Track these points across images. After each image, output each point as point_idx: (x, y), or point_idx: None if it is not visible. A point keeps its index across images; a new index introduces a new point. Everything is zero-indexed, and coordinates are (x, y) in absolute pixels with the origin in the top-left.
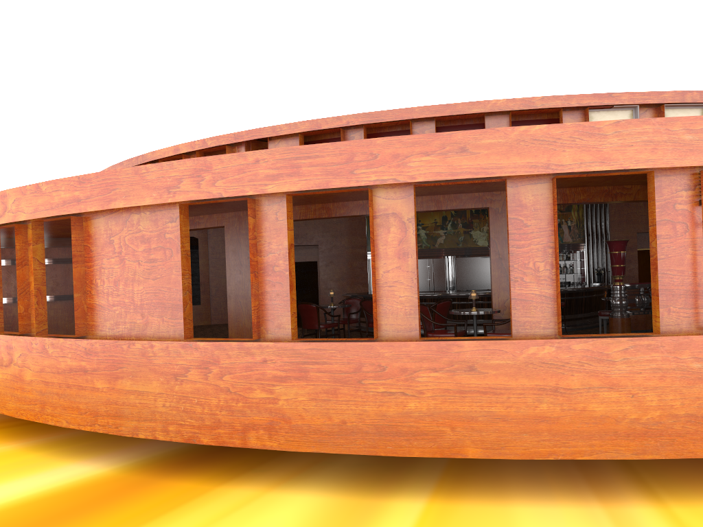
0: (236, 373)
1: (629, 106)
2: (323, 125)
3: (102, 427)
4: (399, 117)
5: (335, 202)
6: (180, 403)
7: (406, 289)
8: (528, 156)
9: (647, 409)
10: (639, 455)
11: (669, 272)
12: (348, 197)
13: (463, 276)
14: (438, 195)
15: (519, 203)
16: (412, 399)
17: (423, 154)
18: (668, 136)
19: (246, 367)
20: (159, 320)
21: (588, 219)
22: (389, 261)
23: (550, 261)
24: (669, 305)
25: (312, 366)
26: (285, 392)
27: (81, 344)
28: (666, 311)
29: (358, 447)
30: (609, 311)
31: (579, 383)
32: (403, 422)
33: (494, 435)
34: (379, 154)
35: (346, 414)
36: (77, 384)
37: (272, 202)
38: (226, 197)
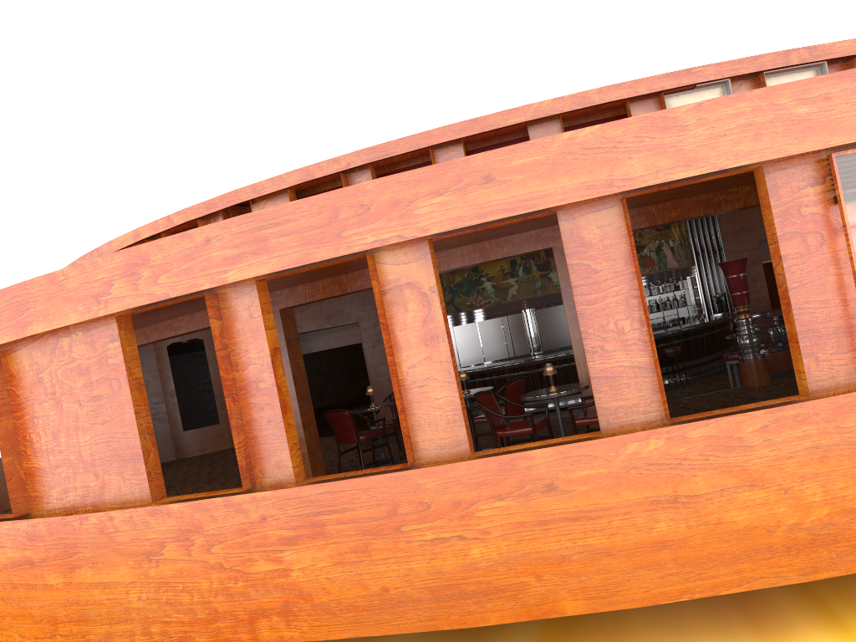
0: (228, 541)
1: (718, 82)
2: (316, 172)
3: (65, 637)
4: (415, 146)
5: (348, 272)
6: (161, 592)
7: (444, 387)
8: (580, 173)
9: (810, 507)
10: (809, 576)
11: (807, 306)
12: (361, 264)
13: (549, 331)
14: (482, 242)
15: (580, 241)
16: (474, 544)
17: (433, 194)
18: (774, 113)
19: (239, 531)
20: (119, 478)
21: (694, 235)
22: (414, 352)
23: (638, 316)
24: (816, 352)
25: (328, 517)
26: (299, 559)
27: (20, 526)
28: (814, 362)
29: (410, 622)
30: (738, 352)
31: (707, 485)
32: (467, 578)
33: (598, 578)
34: (372, 204)
35: (386, 577)
36: (24, 583)
37: (241, 294)
38: (178, 296)
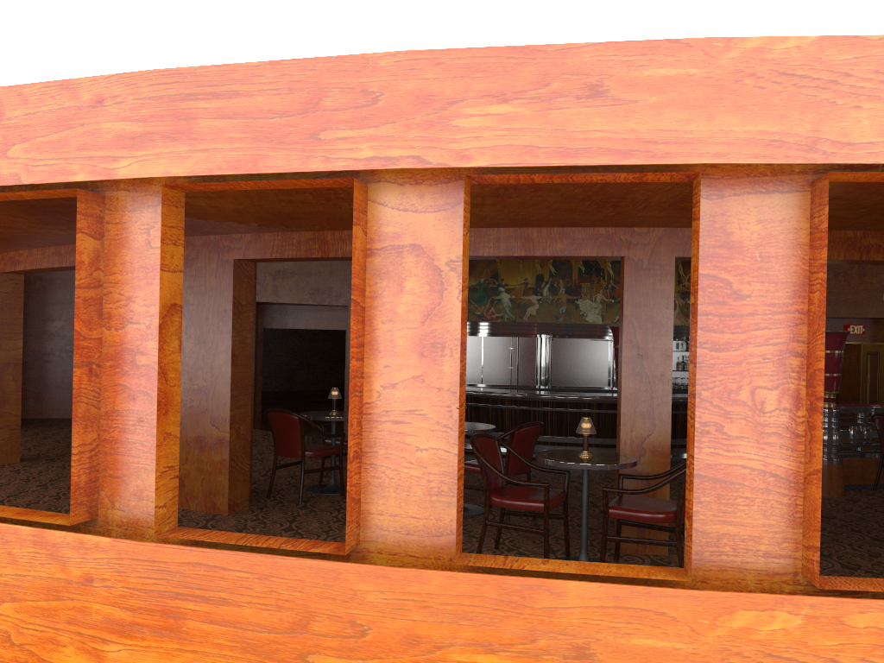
0: (26, 601)
1: None
2: None
3: None
4: None
5: (336, 229)
6: None
7: (435, 433)
8: (763, 115)
9: None
10: None
11: None
12: None
13: (562, 365)
14: (529, 229)
15: (724, 239)
16: None
17: (493, 97)
18: None
19: (47, 589)
20: None
21: None
22: (398, 362)
23: (795, 388)
24: None
25: (193, 607)
26: (130, 662)
27: None
28: None
29: None
30: None
31: None
32: None
33: None
34: (383, 94)
35: None
36: None
37: (140, 205)
38: (45, 188)
